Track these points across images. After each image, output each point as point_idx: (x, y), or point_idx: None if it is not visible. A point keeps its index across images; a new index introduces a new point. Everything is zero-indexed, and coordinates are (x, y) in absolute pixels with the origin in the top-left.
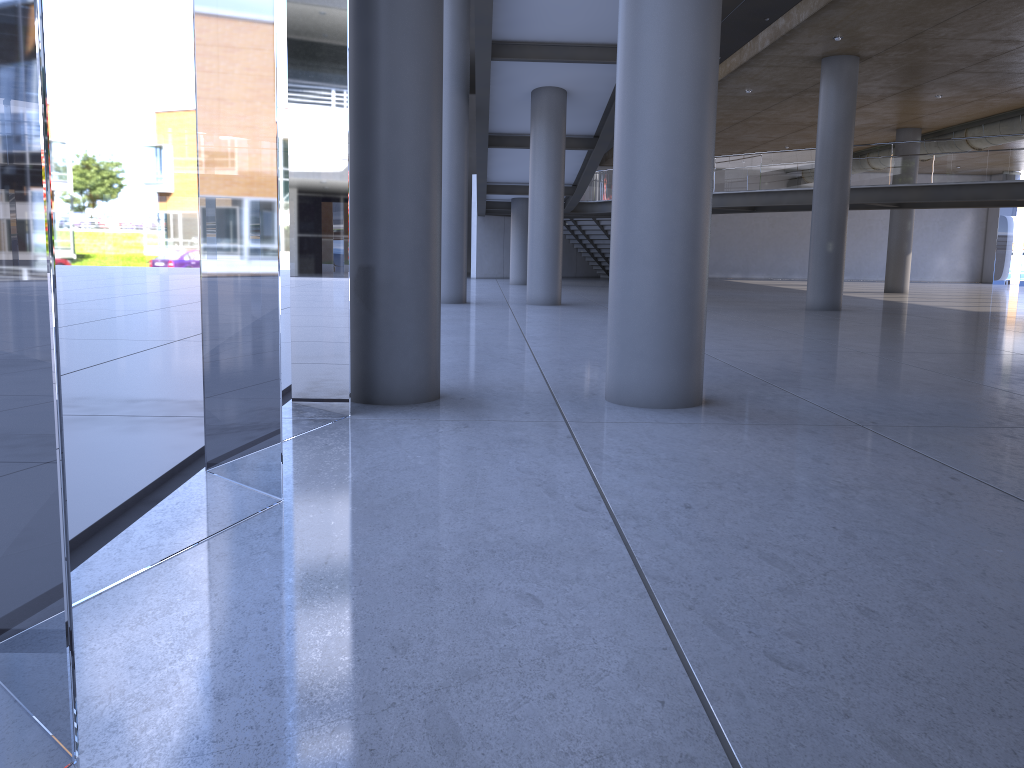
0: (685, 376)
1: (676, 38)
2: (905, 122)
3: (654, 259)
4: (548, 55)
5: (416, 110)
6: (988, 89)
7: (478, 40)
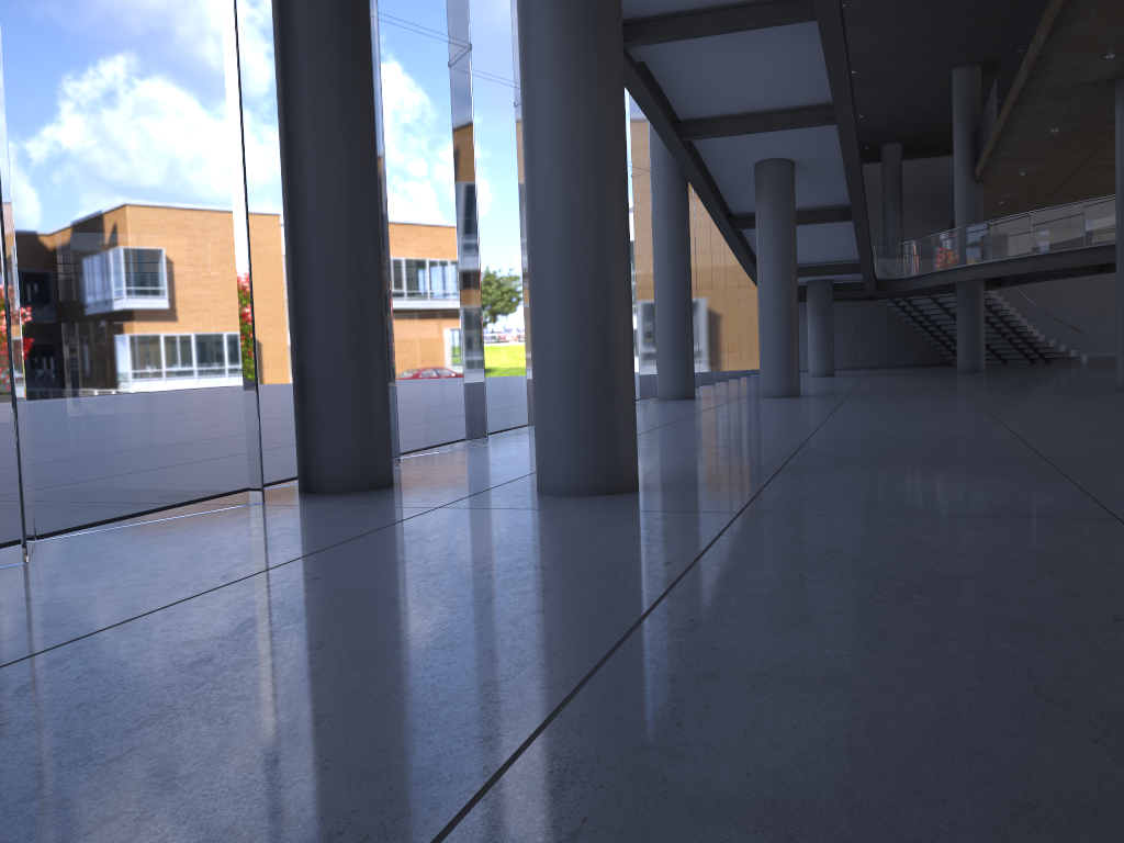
0: (594, 462)
1: (554, 115)
2: None
3: (552, 340)
4: (742, 127)
5: (333, 216)
6: None
7: (654, 123)
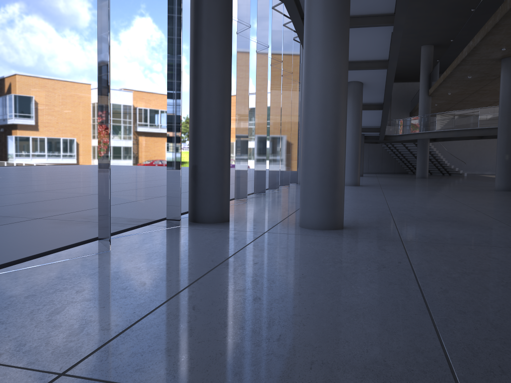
0: (329, 215)
1: (322, 66)
2: None
3: (314, 162)
4: None
5: (215, 101)
6: None
7: None
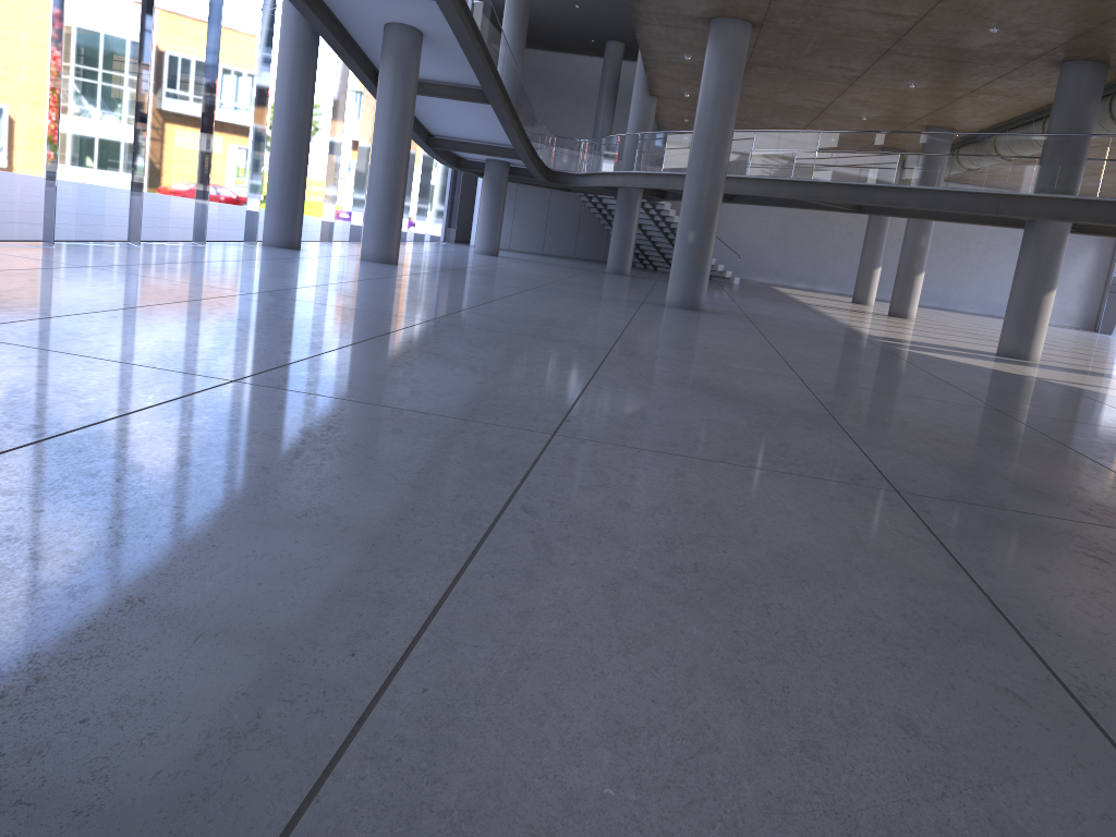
0: None
1: None
2: (923, 118)
3: None
4: None
5: None
6: (958, 81)
7: None
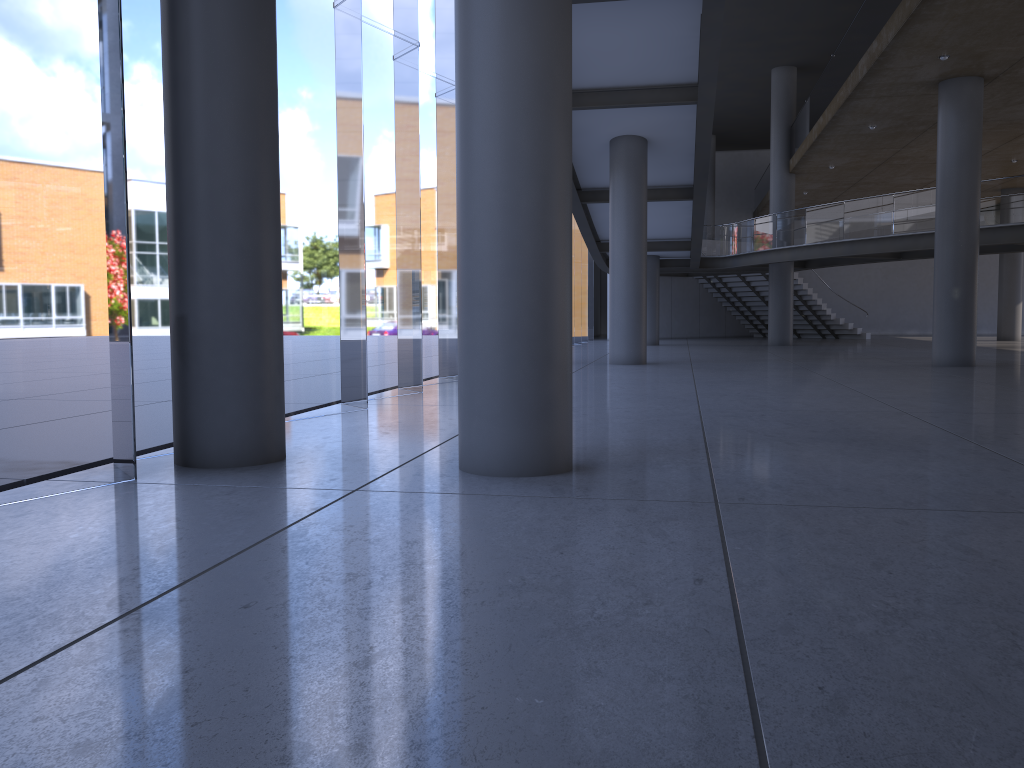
0: (532, 438)
1: (499, 42)
2: None
3: (487, 299)
4: (607, 101)
5: (227, 145)
6: None
7: None
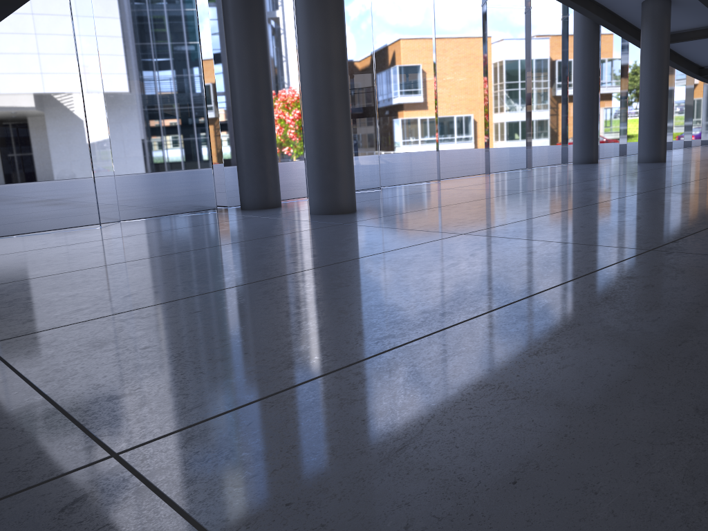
0: (322, 199)
1: (301, 38)
2: None
3: (306, 144)
4: None
5: (242, 88)
6: None
7: None
